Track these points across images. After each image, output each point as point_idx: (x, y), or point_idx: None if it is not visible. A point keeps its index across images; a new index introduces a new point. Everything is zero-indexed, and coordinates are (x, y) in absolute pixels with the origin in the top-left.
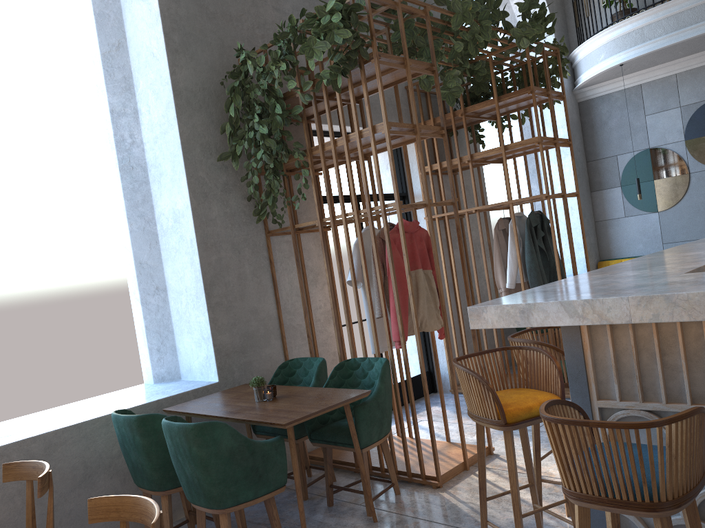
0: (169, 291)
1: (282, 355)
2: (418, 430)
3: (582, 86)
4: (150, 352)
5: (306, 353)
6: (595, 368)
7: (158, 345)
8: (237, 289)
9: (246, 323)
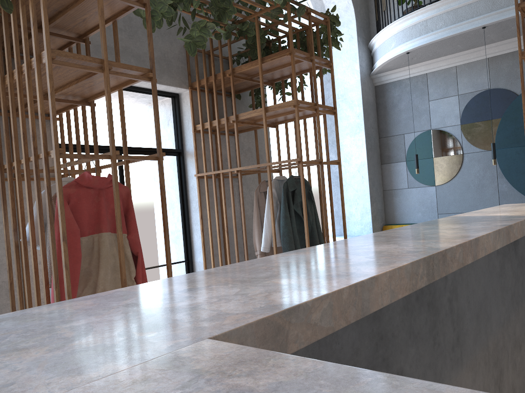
0: None
1: None
2: None
3: (377, 71)
4: None
5: None
6: None
7: None
8: None
9: None
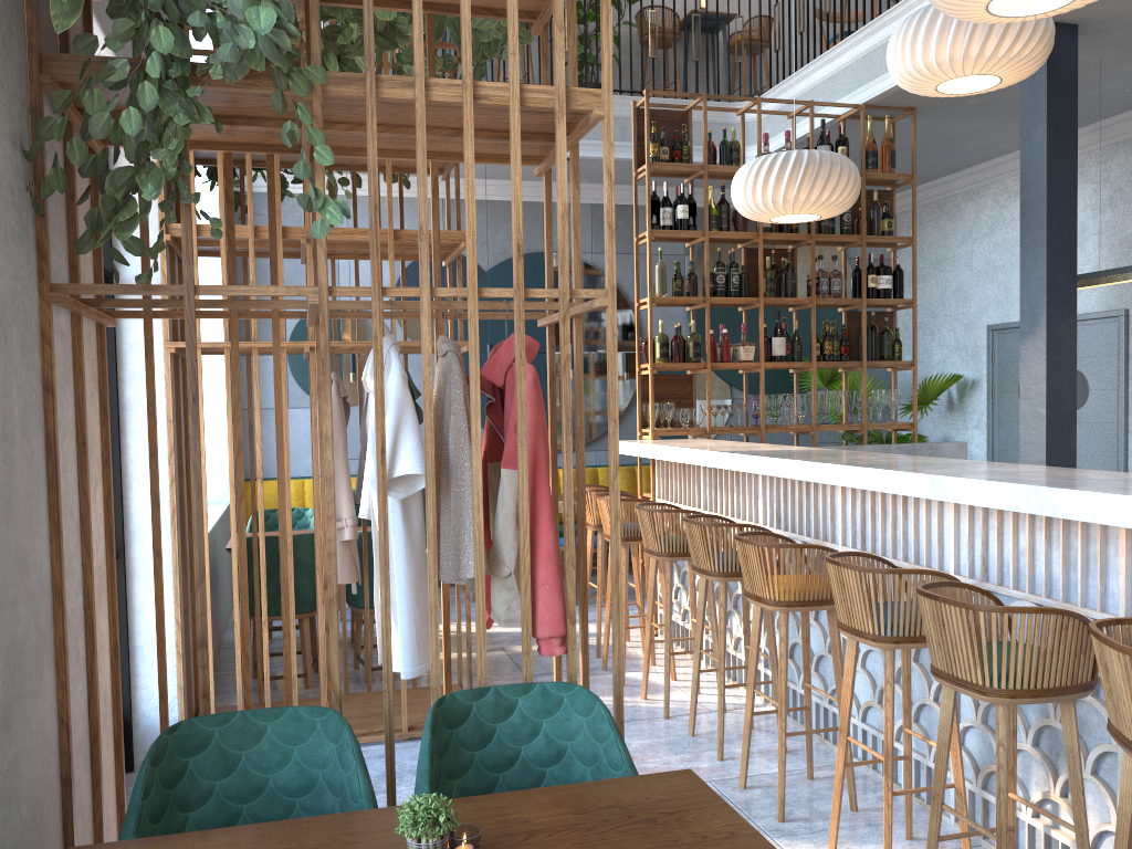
0: None
1: (56, 718)
2: None
3: None
4: None
5: (80, 703)
6: None
7: None
8: (2, 478)
9: (13, 610)
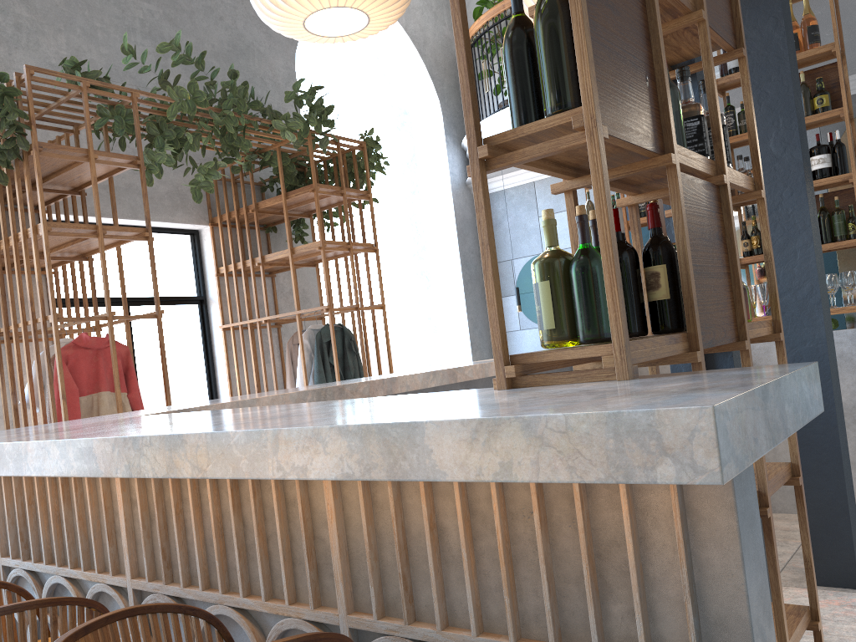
0: None
1: None
2: None
3: None
4: None
5: None
6: (5, 521)
7: None
8: None
9: None
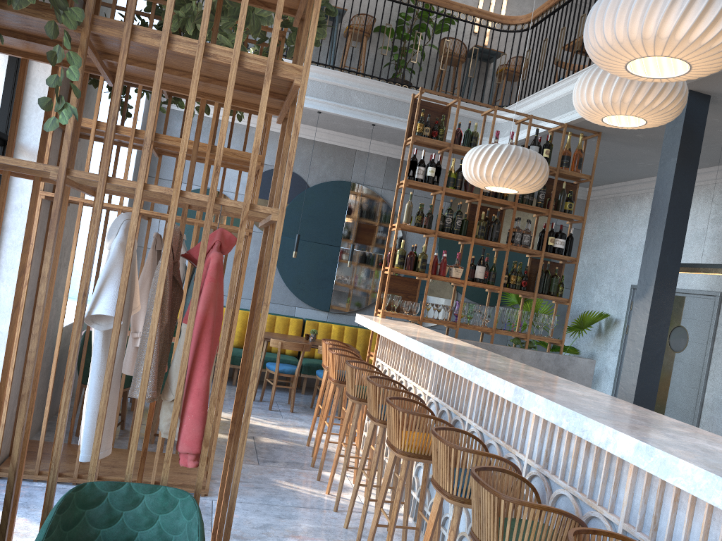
0: None
1: None
2: None
3: None
4: None
5: None
6: None
7: None
8: None
9: None
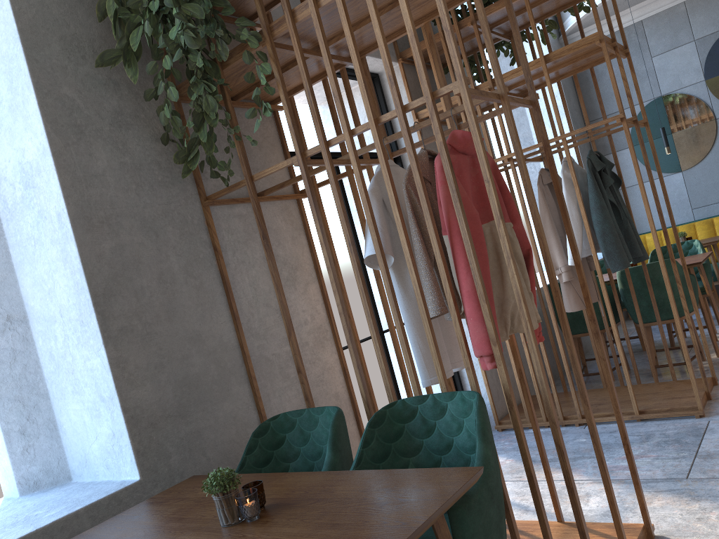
0: (33, 321)
1: (254, 410)
2: (547, 523)
3: (571, 30)
4: (7, 438)
5: (292, 401)
6: None
7: (22, 423)
8: (160, 301)
9: (184, 361)
